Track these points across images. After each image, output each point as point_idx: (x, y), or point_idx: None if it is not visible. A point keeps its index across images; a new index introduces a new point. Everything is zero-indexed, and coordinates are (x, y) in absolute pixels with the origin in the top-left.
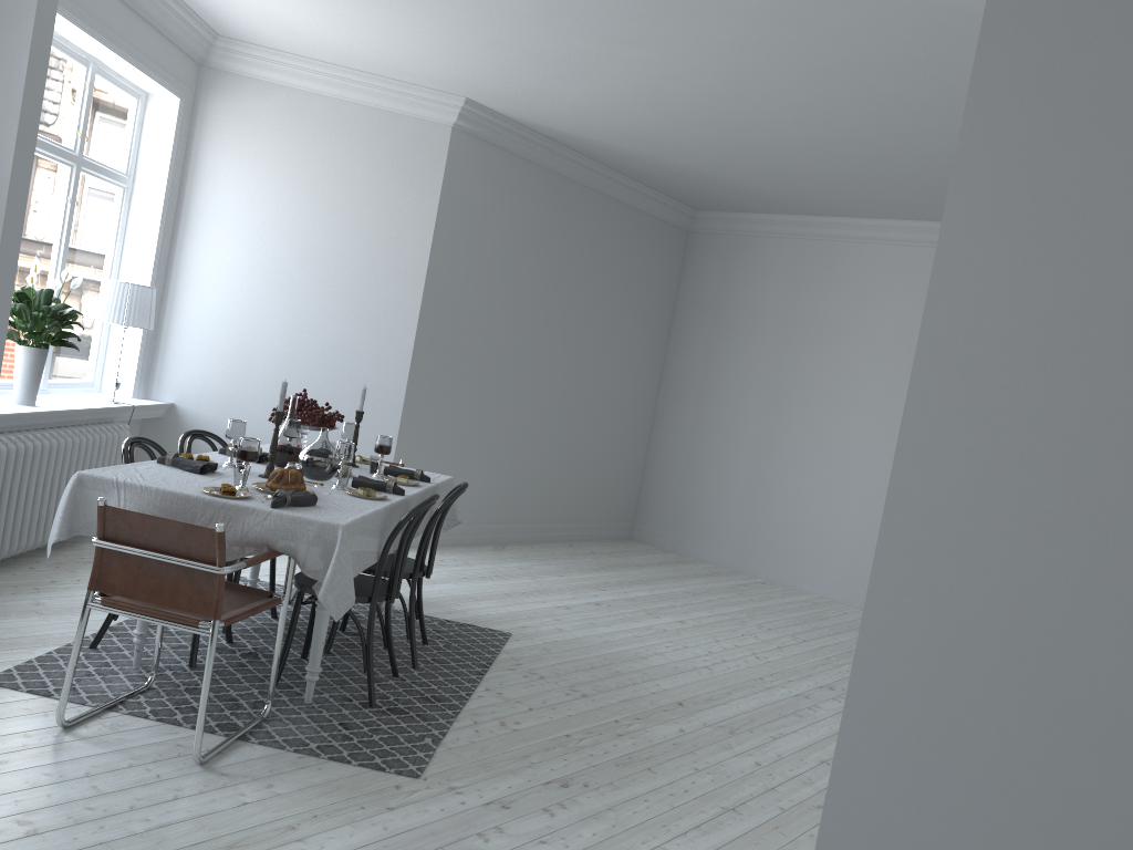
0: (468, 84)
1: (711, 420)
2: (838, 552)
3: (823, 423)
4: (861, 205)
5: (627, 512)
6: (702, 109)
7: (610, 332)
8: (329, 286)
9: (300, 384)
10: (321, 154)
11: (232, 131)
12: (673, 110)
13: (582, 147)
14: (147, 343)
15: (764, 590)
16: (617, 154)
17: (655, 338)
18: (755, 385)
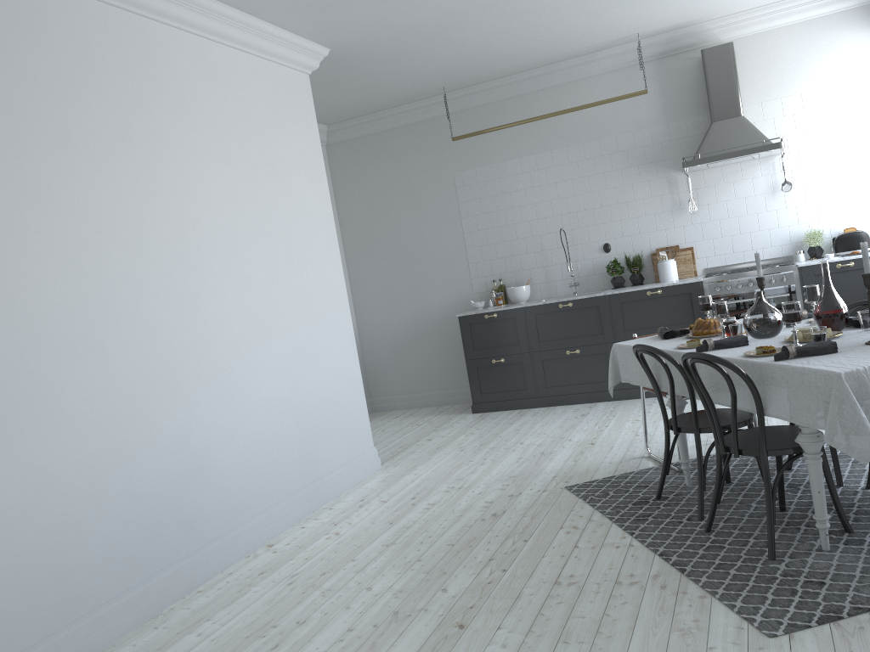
0: None
1: None
2: None
3: None
4: None
5: None
6: None
7: None
8: None
9: None
10: None
11: None
12: None
13: None
14: None
15: None
16: None
17: None
18: None
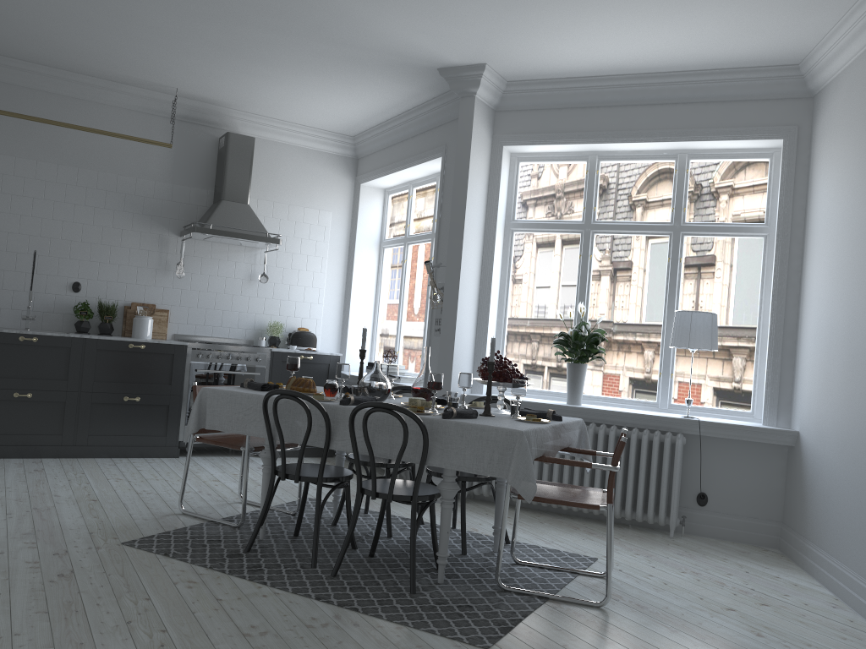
0: None
1: None
2: None
3: None
4: None
5: None
6: None
7: None
8: None
9: (853, 397)
10: (863, 115)
11: (824, 141)
12: None
13: None
14: (775, 371)
15: None
16: None
17: None
18: None
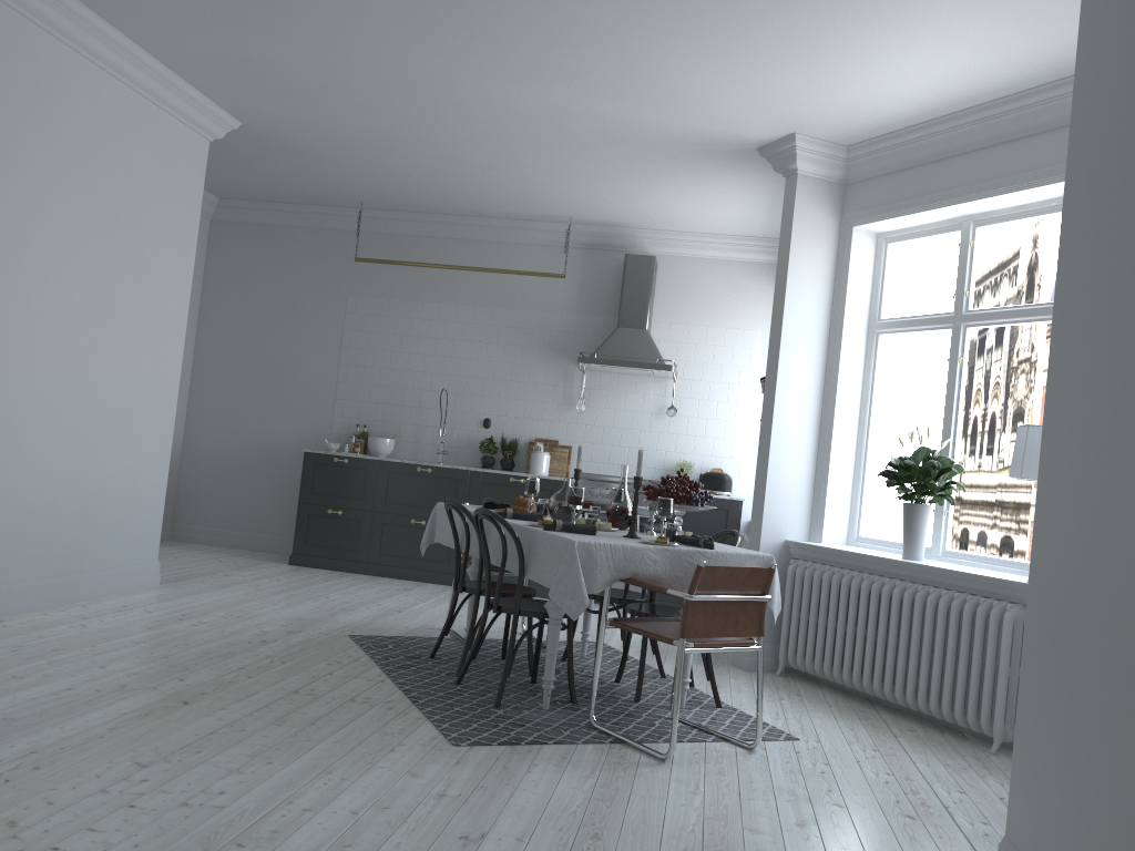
0: None
1: None
2: None
3: None
4: None
5: None
6: None
7: None
8: None
9: None
10: None
11: None
12: None
13: None
14: None
15: None
16: None
17: None
18: None
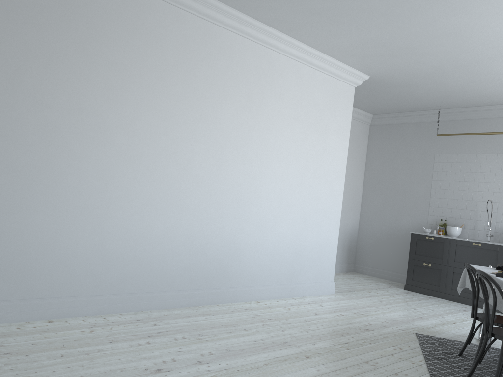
0: None
1: None
2: None
3: None
4: None
5: None
6: None
7: None
8: None
9: None
10: None
11: None
12: None
13: None
14: None
15: None
16: None
17: None
18: None
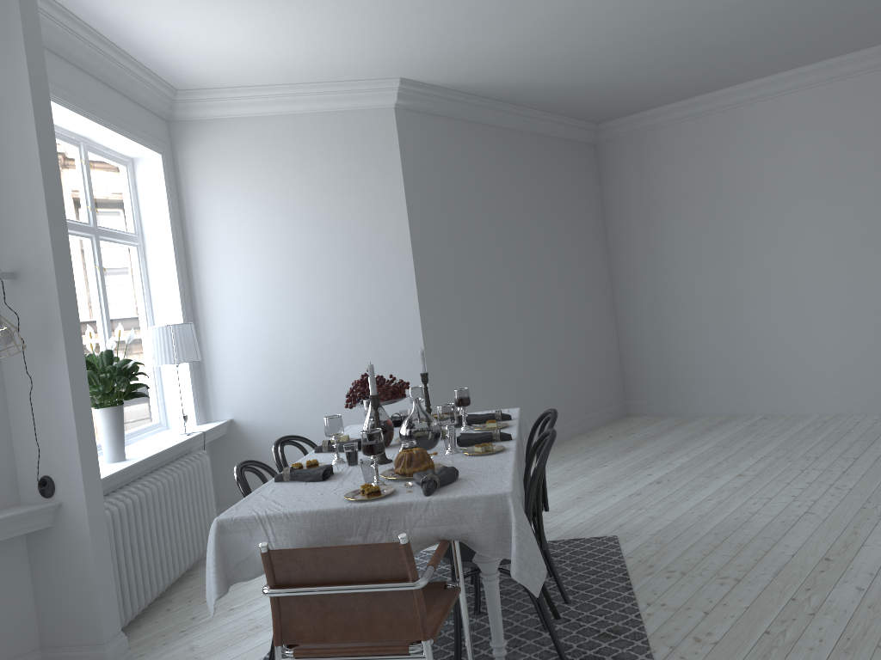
0: (403, 63)
1: (668, 293)
2: (824, 372)
3: (773, 265)
4: (755, 67)
5: (618, 394)
6: (623, 12)
7: (562, 246)
8: (332, 276)
9: (333, 369)
10: (292, 165)
11: (212, 169)
12: (594, 23)
13: (502, 94)
14: (195, 374)
15: (772, 424)
16: (534, 90)
17: (596, 240)
18: (698, 253)
